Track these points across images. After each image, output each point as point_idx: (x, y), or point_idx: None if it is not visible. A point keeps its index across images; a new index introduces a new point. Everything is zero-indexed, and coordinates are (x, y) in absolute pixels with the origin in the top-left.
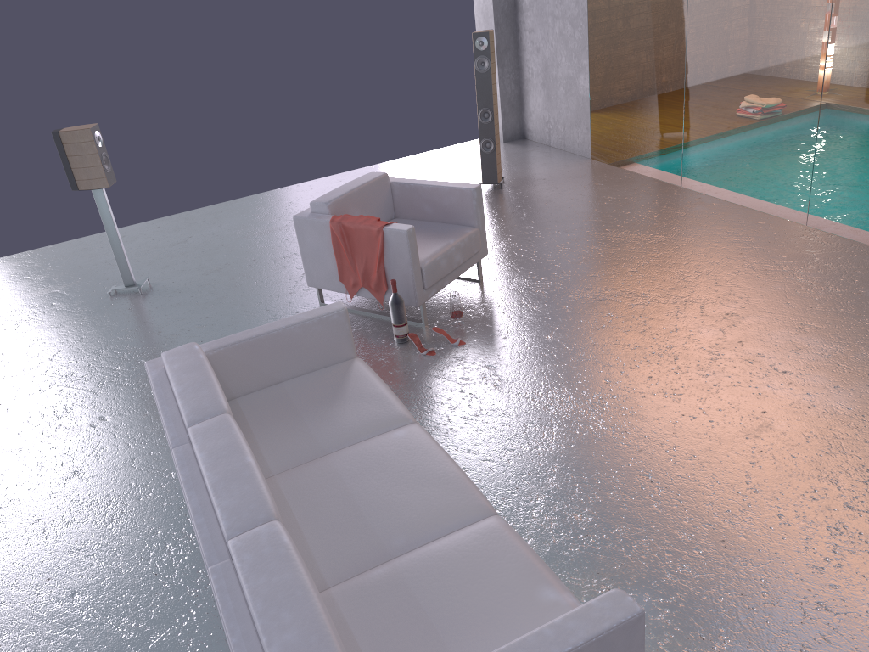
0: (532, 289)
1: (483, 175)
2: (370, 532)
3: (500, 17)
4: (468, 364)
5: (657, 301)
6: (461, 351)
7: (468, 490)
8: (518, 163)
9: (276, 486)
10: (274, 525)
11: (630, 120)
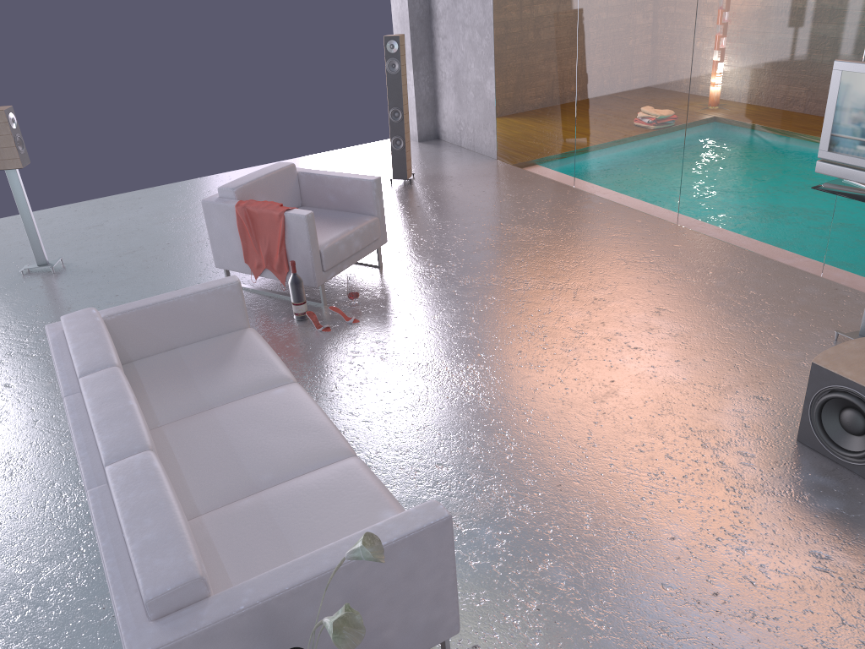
0: (426, 274)
1: (393, 171)
2: (242, 470)
3: (415, 23)
4: (360, 339)
5: (536, 287)
6: (354, 328)
7: (333, 436)
8: (430, 161)
9: (162, 434)
10: (147, 454)
11: (530, 125)
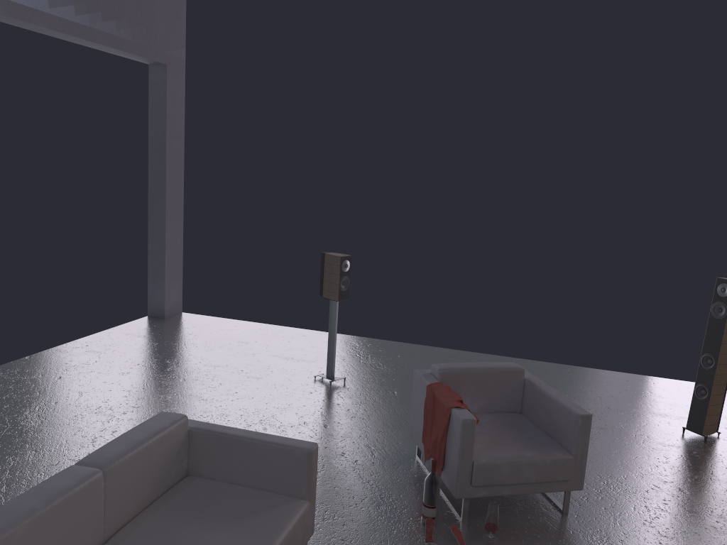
0: None
1: (688, 419)
2: None
3: None
4: None
5: None
6: None
7: None
8: None
9: None
10: None
11: None
